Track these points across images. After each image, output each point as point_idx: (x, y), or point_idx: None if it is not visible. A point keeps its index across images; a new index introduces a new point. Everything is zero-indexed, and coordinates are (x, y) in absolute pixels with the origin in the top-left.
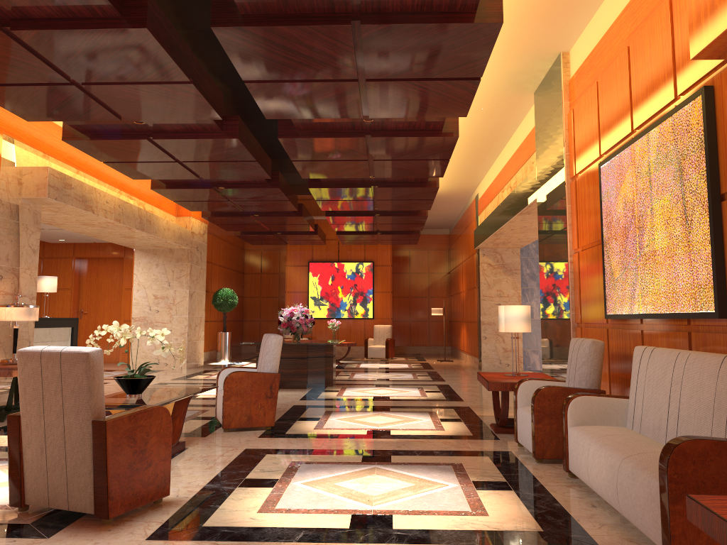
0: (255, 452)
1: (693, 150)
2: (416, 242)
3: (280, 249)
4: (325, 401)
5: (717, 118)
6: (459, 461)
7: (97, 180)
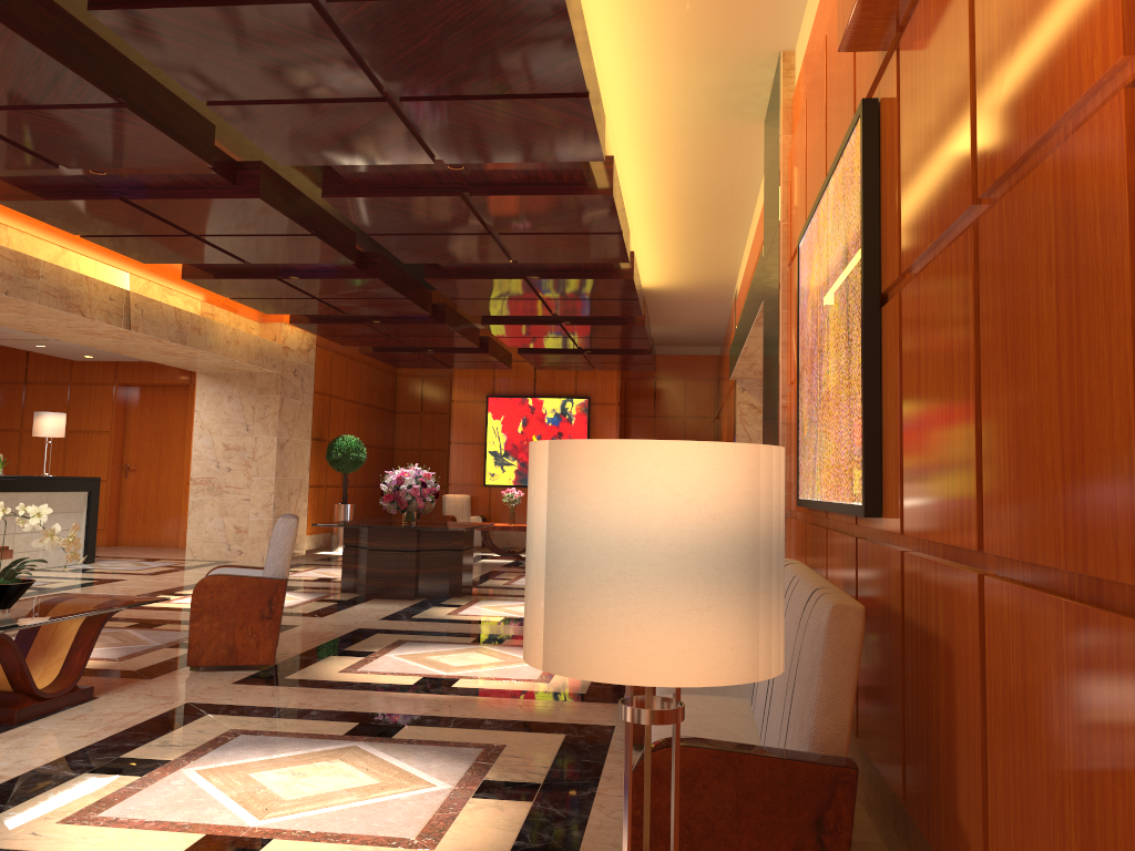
0: (194, 709)
1: (855, 214)
2: (652, 367)
3: (451, 375)
4: (418, 623)
5: (881, 157)
6: (506, 741)
7: (103, 265)
